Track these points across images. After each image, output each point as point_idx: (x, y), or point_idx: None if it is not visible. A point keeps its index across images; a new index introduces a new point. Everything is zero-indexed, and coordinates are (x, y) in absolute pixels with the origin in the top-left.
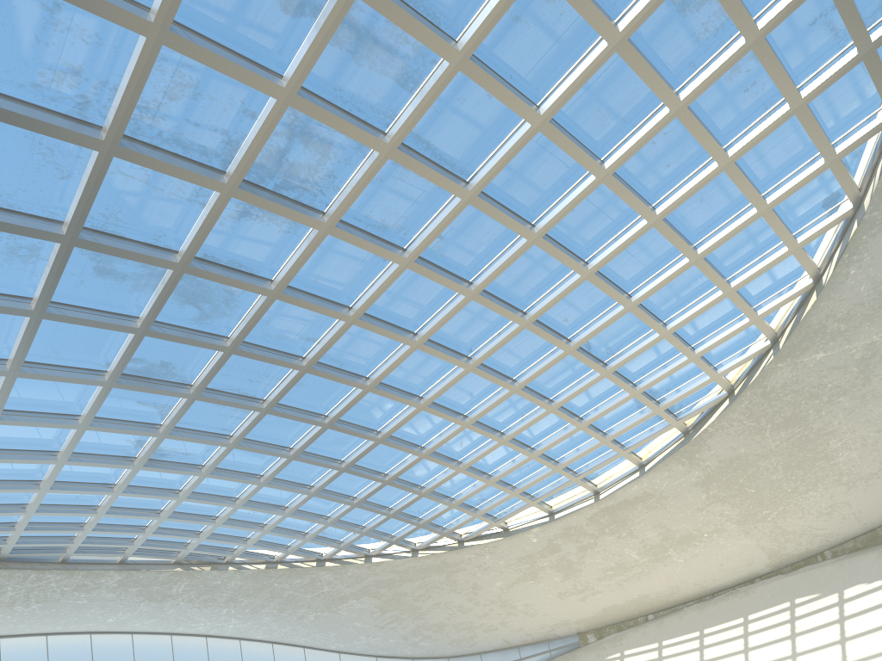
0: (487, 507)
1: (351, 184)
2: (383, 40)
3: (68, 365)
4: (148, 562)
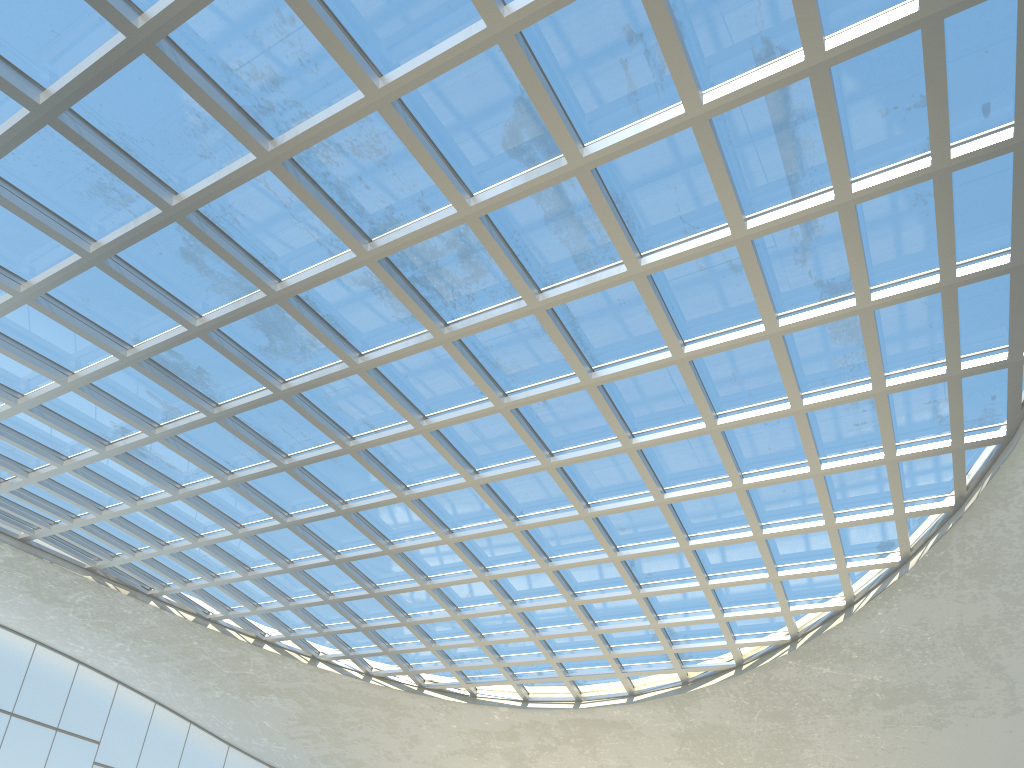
0: (465, 665)
1: (487, 315)
2: (579, 218)
3: (91, 319)
4: (56, 554)
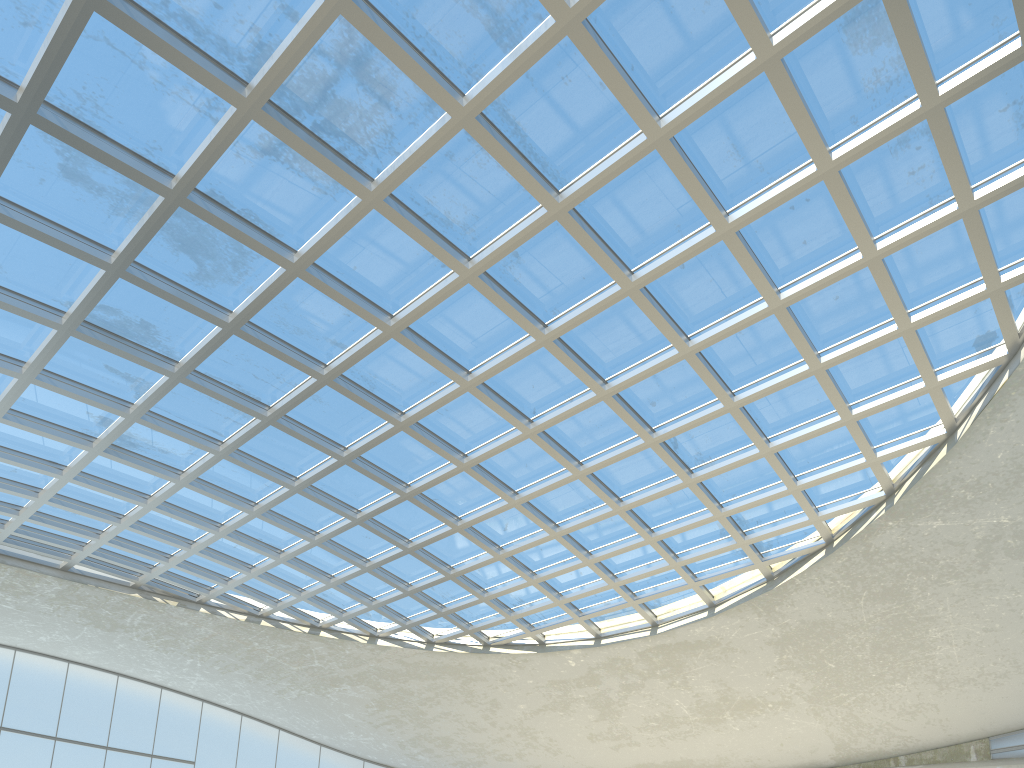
0: (525, 611)
1: (411, 150)
2: None
3: (15, 290)
4: (99, 577)
